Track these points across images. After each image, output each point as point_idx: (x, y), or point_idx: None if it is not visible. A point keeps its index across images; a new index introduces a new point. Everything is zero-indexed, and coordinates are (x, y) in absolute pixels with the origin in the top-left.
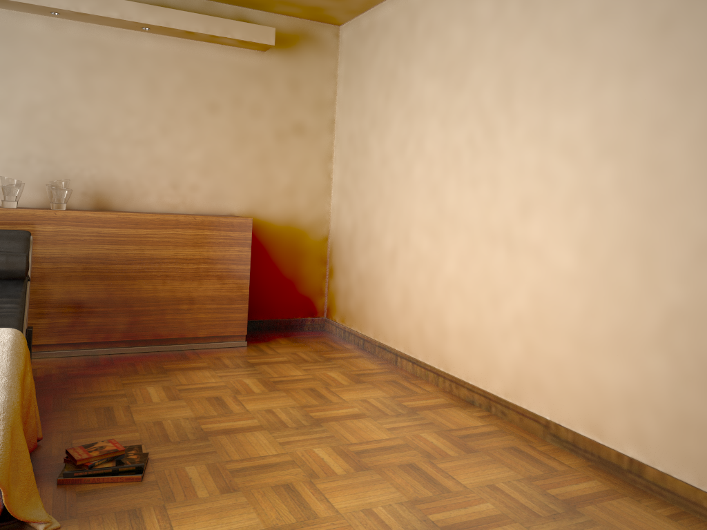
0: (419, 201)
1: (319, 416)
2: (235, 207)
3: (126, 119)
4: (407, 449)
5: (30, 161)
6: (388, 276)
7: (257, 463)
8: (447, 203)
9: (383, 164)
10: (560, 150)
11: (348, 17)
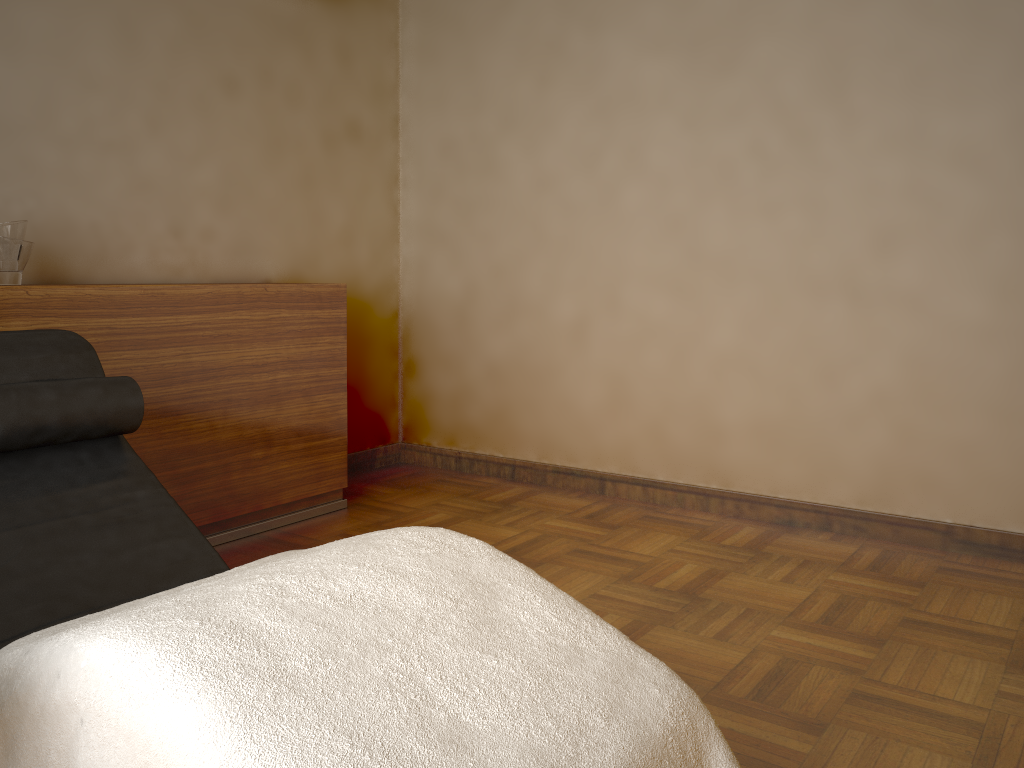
0: (639, 243)
1: (673, 586)
2: (272, 267)
3: (85, 98)
4: (859, 602)
5: None
6: (569, 361)
7: (755, 676)
8: (709, 242)
9: (541, 188)
10: (950, 160)
11: None
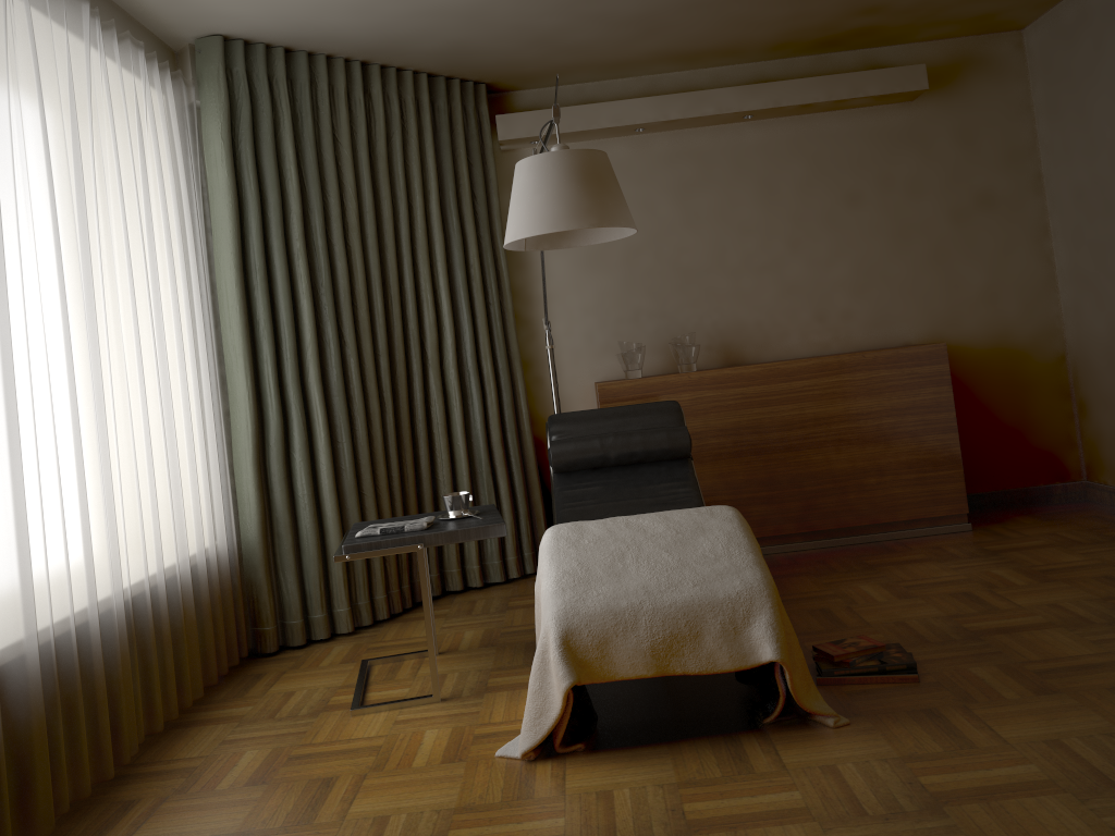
0: None
1: None
2: (910, 332)
3: (742, 240)
4: None
5: (640, 318)
6: None
7: (1069, 663)
8: None
9: None
10: None
11: (1036, 13)
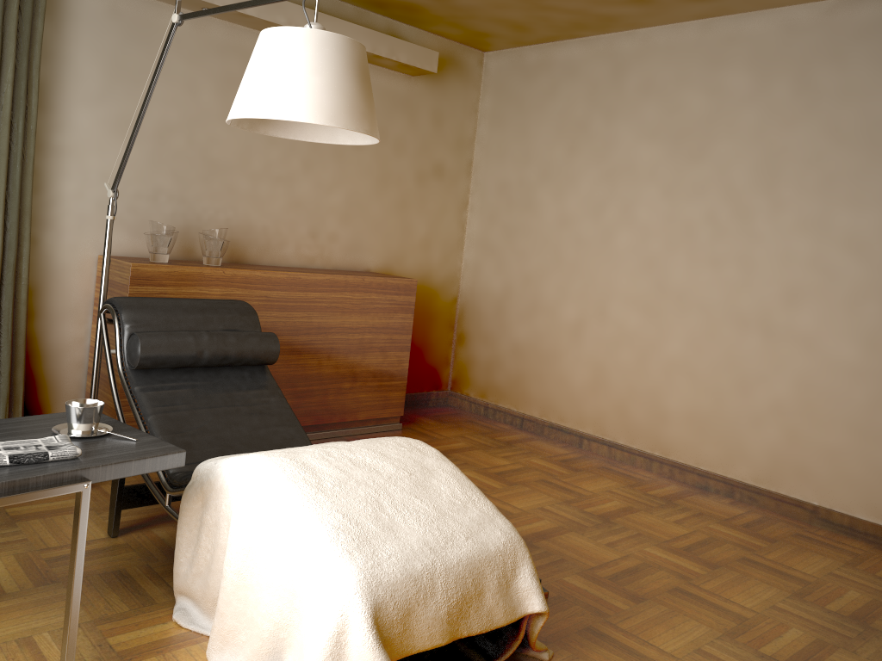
0: (624, 273)
1: (596, 512)
2: (372, 261)
3: (268, 149)
4: (720, 543)
5: (159, 198)
6: (568, 350)
7: (618, 568)
8: (672, 279)
9: (562, 225)
10: (843, 244)
11: (506, 46)
